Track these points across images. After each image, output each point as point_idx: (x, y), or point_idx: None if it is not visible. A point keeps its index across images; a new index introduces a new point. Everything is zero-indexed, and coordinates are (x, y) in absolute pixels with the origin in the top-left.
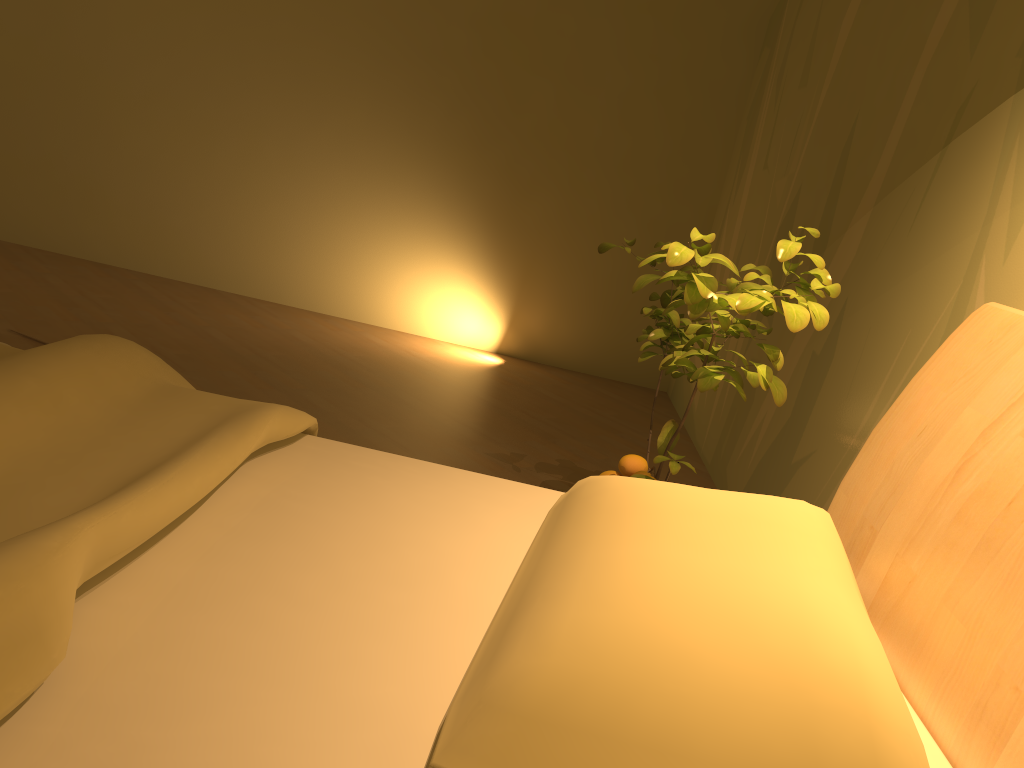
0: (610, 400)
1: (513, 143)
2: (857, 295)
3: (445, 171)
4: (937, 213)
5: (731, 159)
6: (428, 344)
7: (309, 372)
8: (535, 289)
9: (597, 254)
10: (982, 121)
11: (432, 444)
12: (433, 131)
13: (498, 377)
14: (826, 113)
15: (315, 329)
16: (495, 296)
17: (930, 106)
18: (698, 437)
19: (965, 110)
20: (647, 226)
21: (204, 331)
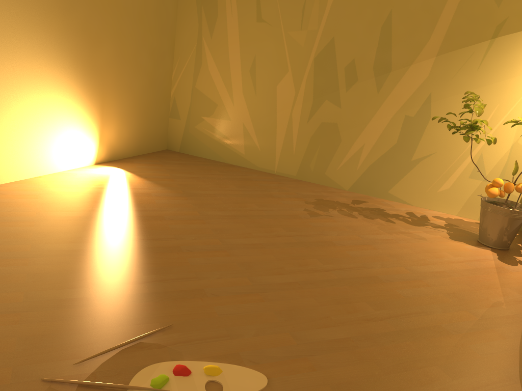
0: (191, 165)
1: (84, 6)
2: (441, 92)
3: (46, 35)
4: (498, 63)
5: (179, 7)
6: (77, 177)
7: (175, 231)
8: (109, 112)
9: (134, 78)
10: (519, 33)
11: (307, 226)
12: (32, 0)
13: (157, 178)
14: (345, 3)
15: (36, 204)
16: (89, 125)
17: (471, 20)
18: (262, 166)
19: (503, 26)
20: (152, 54)
21: (54, 250)
